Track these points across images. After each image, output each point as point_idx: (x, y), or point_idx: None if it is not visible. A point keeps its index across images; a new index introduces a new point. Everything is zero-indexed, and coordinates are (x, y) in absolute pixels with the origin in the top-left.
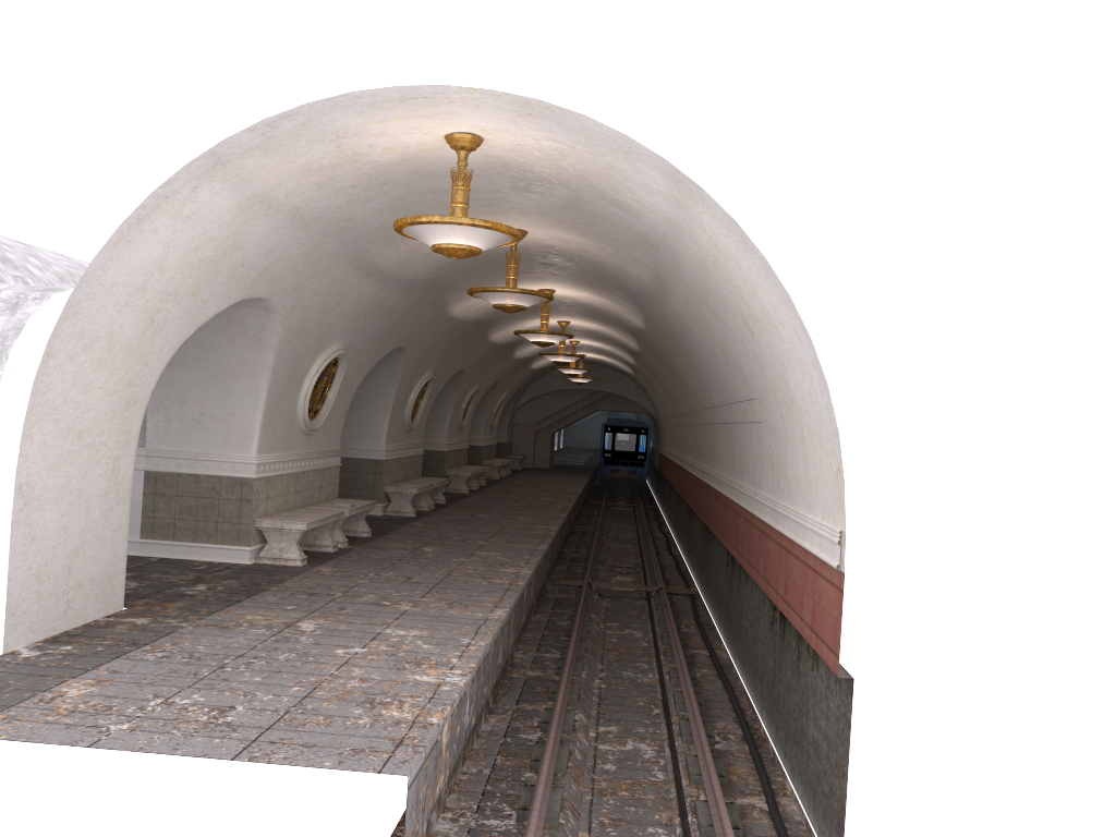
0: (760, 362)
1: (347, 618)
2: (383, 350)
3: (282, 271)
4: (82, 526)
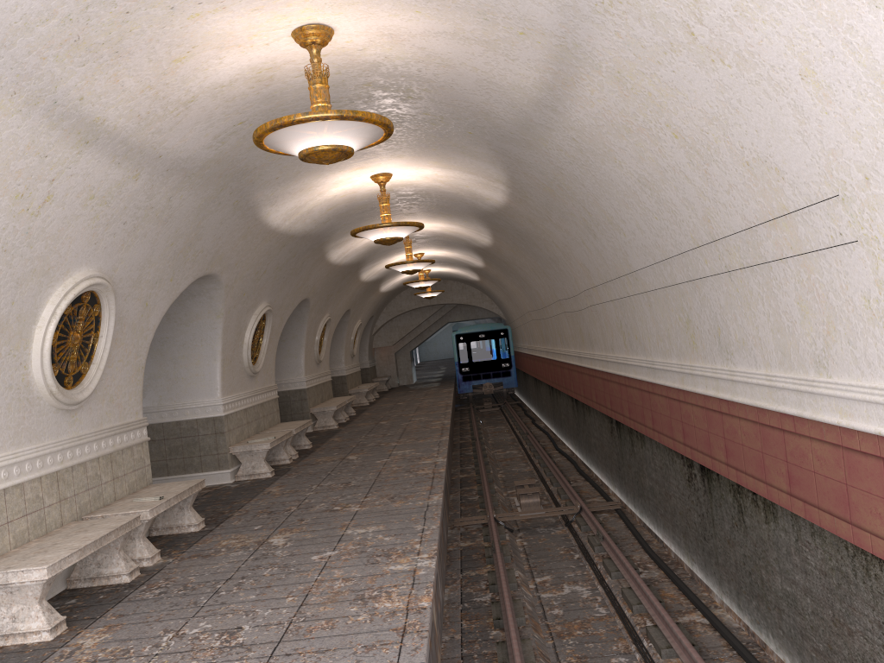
0: None
1: None
2: (181, 278)
3: None
4: None
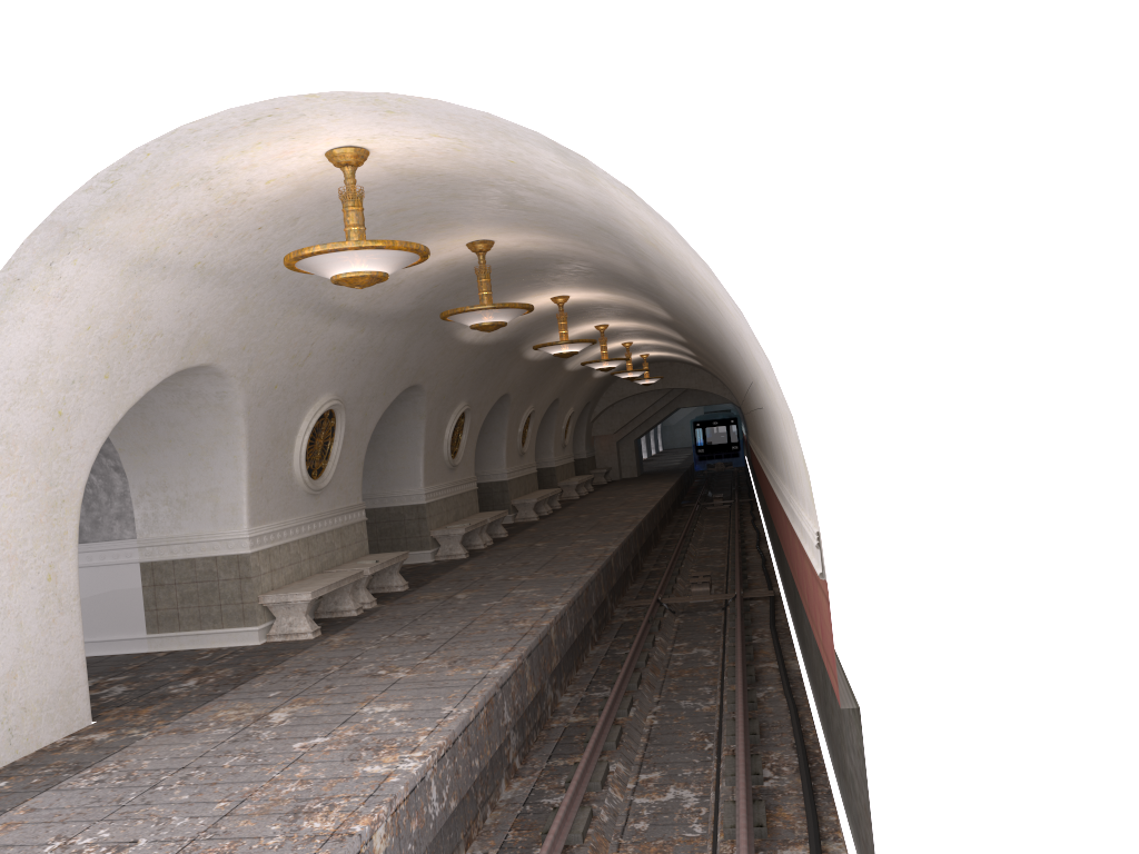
0: (739, 341)
1: (328, 699)
2: (391, 391)
3: (219, 333)
4: (16, 646)
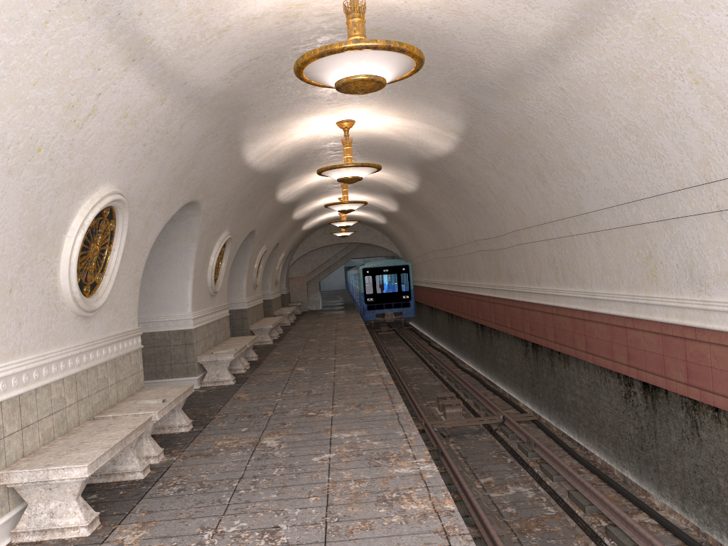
0: None
1: None
2: (175, 202)
3: None
4: None
